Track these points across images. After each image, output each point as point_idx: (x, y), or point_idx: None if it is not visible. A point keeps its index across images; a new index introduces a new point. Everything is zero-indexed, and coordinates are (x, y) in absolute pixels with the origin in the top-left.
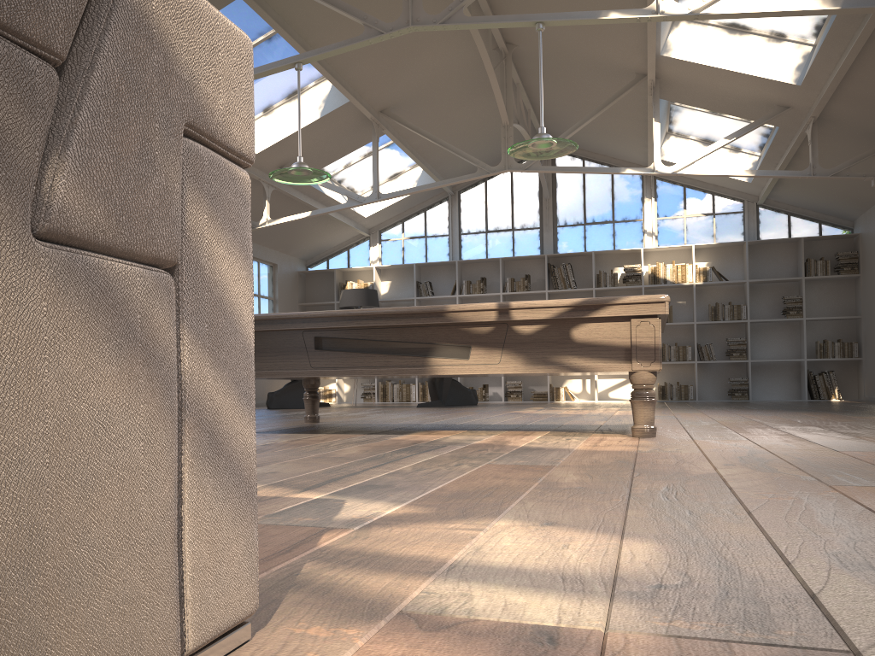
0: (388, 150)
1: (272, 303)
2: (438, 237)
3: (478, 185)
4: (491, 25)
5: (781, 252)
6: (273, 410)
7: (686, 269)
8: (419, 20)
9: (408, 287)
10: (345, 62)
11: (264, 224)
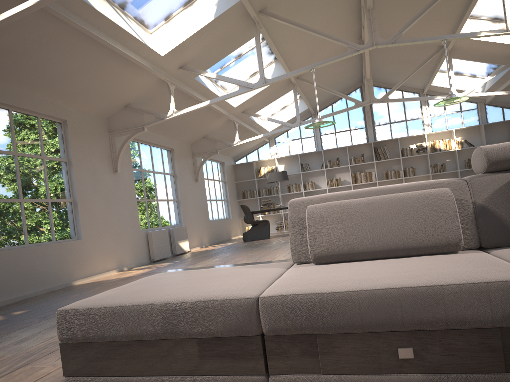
0: (285, 95)
1: (224, 184)
2: (308, 138)
3: (327, 108)
4: (418, 42)
5: (500, 128)
6: (253, 242)
7: (451, 142)
8: (378, 43)
9: (294, 167)
10: (291, 56)
11: (236, 143)
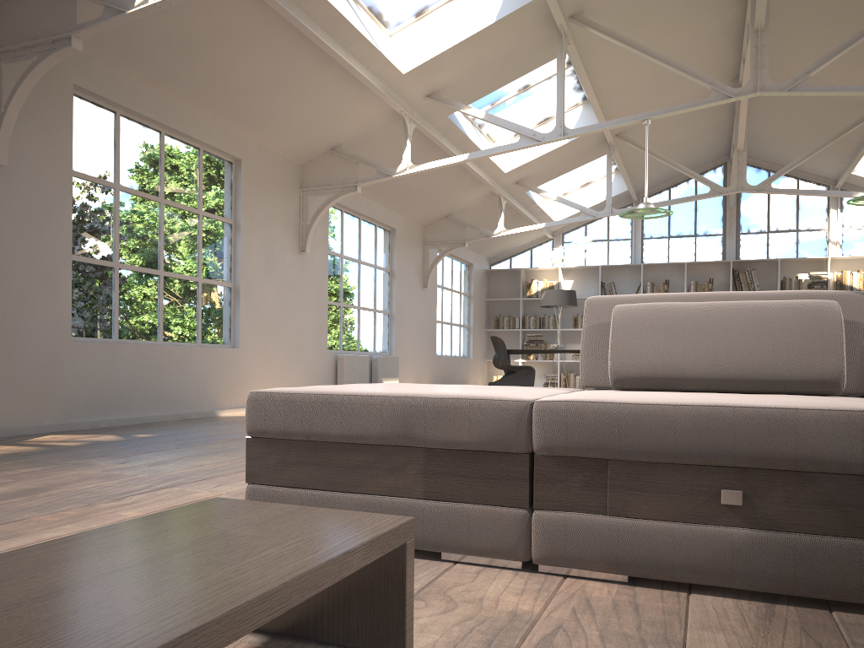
0: (591, 163)
1: (467, 299)
2: (620, 241)
3: (661, 193)
4: (835, 93)
5: None
6: None
7: None
8: (765, 87)
9: (589, 286)
10: (611, 98)
11: (498, 233)
